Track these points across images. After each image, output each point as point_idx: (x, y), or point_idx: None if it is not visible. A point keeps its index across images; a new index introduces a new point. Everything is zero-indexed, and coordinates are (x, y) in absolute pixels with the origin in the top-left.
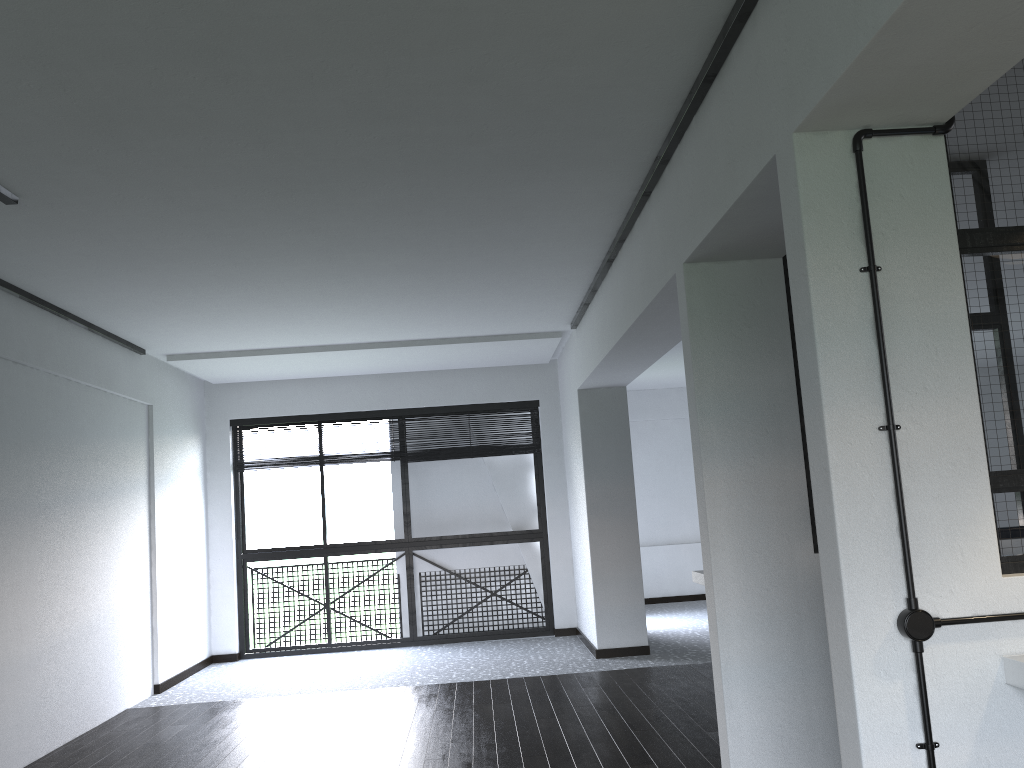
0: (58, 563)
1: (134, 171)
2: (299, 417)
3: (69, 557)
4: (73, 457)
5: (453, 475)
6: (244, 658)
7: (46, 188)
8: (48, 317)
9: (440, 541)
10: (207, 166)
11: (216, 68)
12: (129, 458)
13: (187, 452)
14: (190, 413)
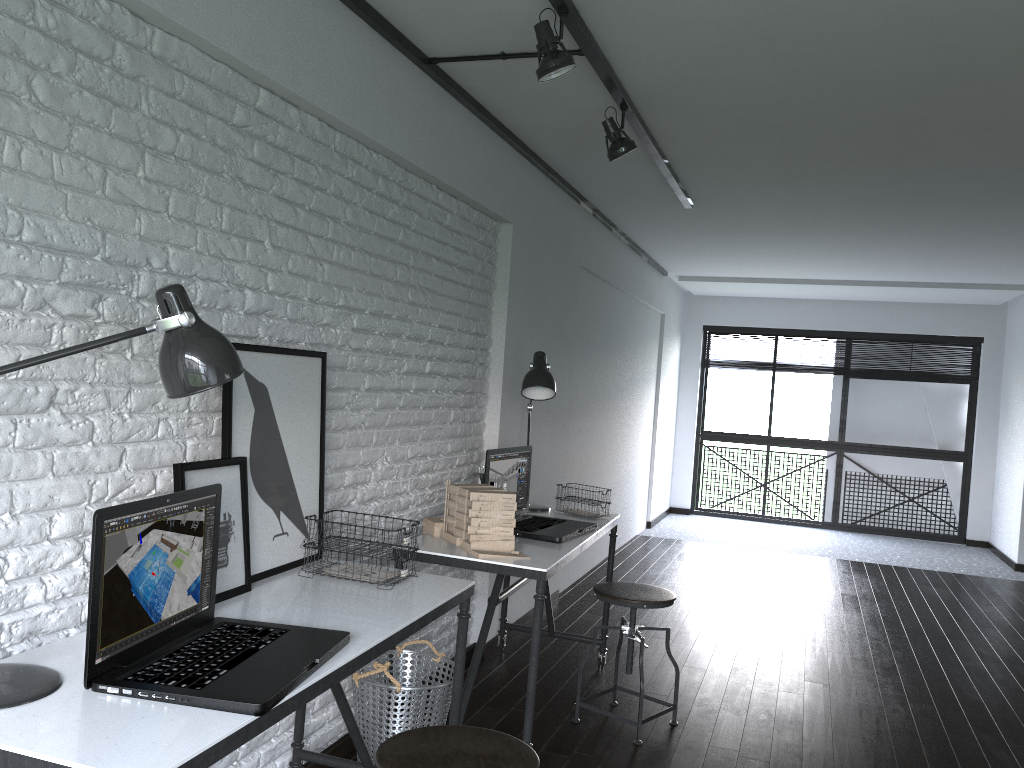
0: (623, 429)
1: (782, 196)
2: (760, 329)
3: (626, 425)
4: (633, 355)
5: (888, 393)
6: (693, 514)
7: (716, 201)
8: (635, 256)
9: (869, 448)
10: (833, 195)
11: (891, 161)
12: (651, 355)
13: (674, 350)
14: (678, 318)
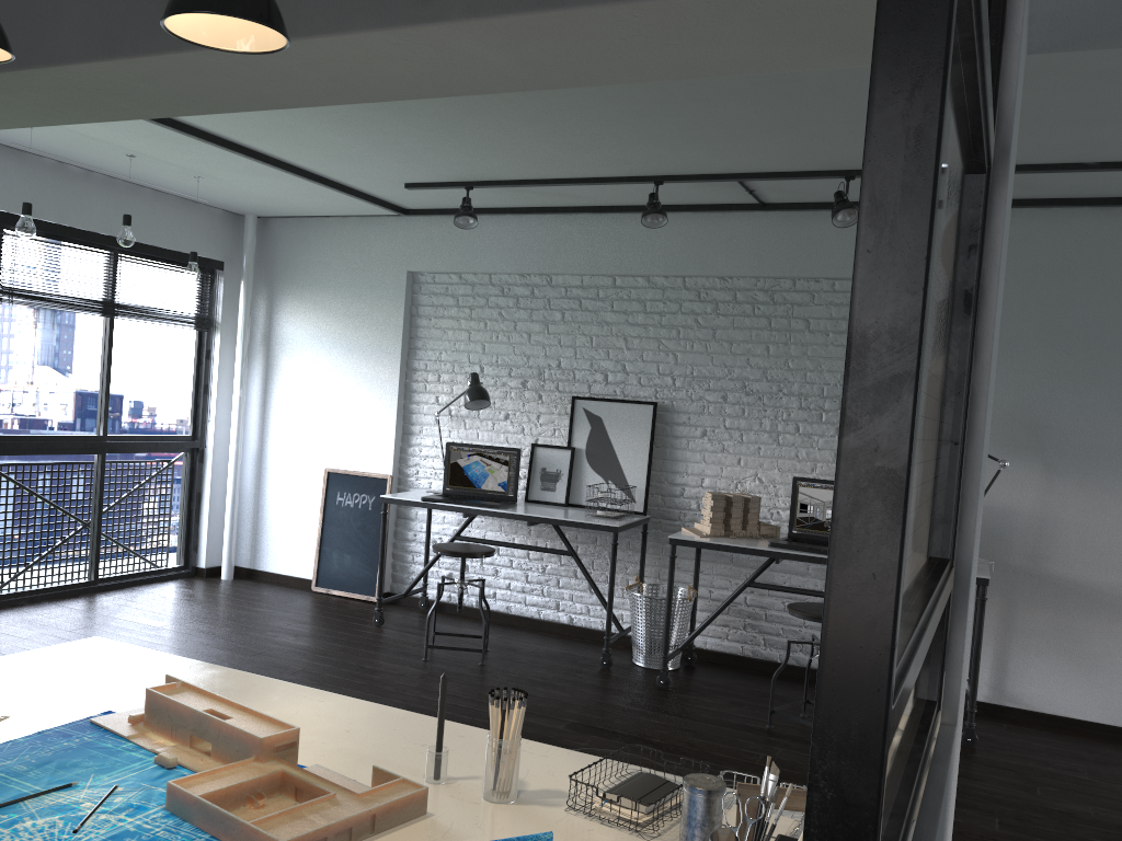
0: None
1: None
2: None
3: None
4: None
5: None
6: None
7: None
8: None
9: None
10: None
11: None
12: None
13: None
14: None
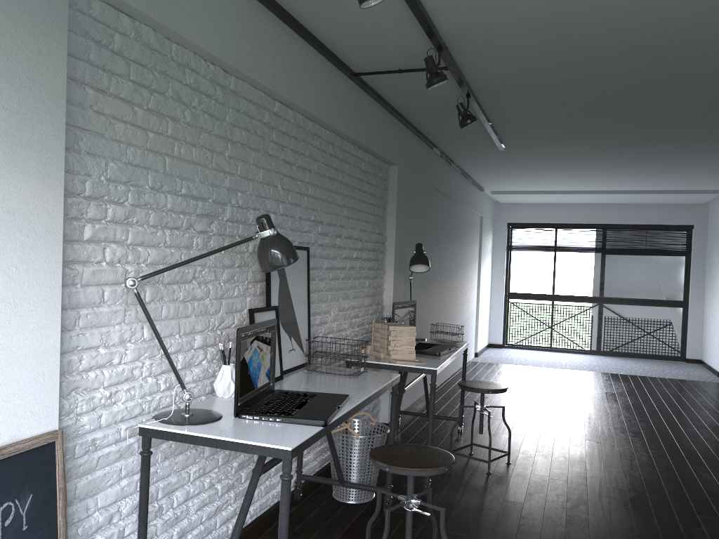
0: (459, 292)
1: (561, 141)
2: (545, 224)
3: (461, 289)
4: (464, 244)
5: (631, 264)
6: (504, 347)
7: (519, 145)
8: (464, 180)
9: (620, 300)
10: (593, 140)
11: (629, 120)
12: (475, 243)
13: (489, 239)
14: (490, 219)
